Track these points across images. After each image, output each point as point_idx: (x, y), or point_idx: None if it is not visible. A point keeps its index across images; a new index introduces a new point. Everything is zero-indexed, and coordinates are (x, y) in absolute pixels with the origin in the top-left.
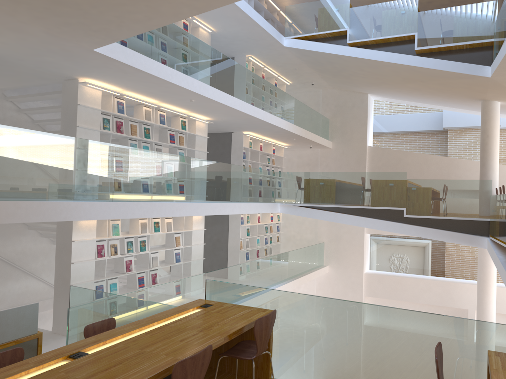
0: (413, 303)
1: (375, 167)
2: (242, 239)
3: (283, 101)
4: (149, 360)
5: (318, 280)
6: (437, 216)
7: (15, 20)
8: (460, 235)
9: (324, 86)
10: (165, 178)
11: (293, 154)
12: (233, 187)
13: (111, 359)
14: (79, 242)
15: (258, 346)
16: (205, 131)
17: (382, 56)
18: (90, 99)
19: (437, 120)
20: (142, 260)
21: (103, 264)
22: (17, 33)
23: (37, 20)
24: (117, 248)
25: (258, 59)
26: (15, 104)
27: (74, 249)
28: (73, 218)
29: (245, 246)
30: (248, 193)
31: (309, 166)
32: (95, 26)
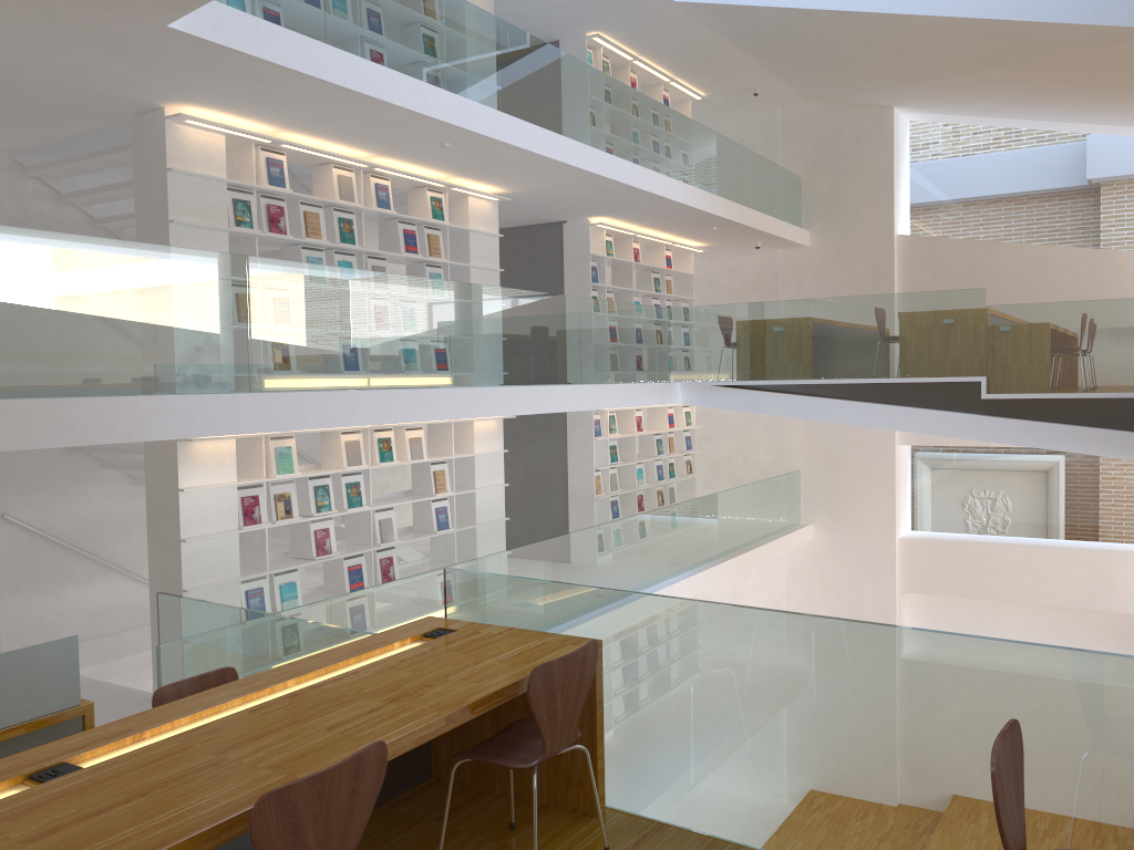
0: (1019, 604)
1: (916, 286)
2: (600, 470)
3: (680, 138)
4: (221, 786)
5: (791, 559)
6: (1065, 394)
7: None
8: (1125, 437)
9: (786, 96)
10: (383, 334)
11: (720, 266)
12: (561, 348)
13: (128, 782)
14: (197, 492)
15: (546, 734)
16: (492, 221)
17: (916, 1)
18: (197, 157)
19: (1069, 160)
20: (356, 529)
21: (260, 540)
22: None
23: None
24: (291, 502)
25: (617, 41)
26: (47, 184)
27: (187, 508)
28: (148, 435)
29: (609, 486)
30: (600, 362)
31: (758, 292)
32: None
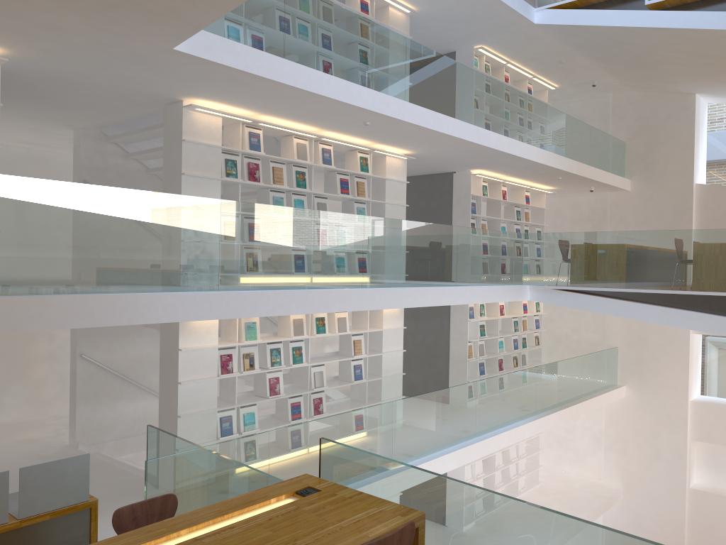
0: None
1: (709, 220)
2: (472, 341)
3: (536, 116)
4: None
5: (609, 409)
6: None
7: (34, 10)
8: None
9: (616, 86)
10: (315, 251)
11: (565, 202)
12: (442, 261)
13: None
14: (191, 351)
15: None
16: (402, 172)
17: (713, 19)
18: (202, 132)
19: None
20: (299, 377)
21: (232, 383)
22: (52, 32)
23: (64, 6)
24: (254, 359)
25: (495, 51)
26: (121, 146)
27: (183, 362)
28: (145, 320)
29: (478, 352)
30: (471, 270)
31: (591, 221)
32: (154, 6)
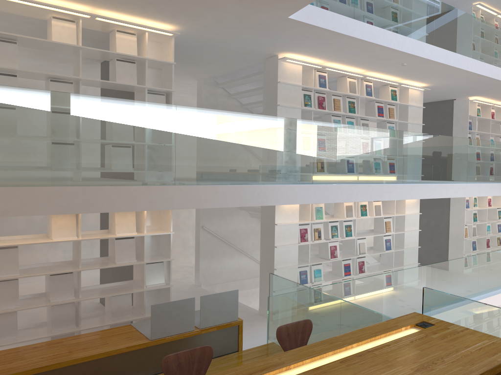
0: None
1: None
2: (467, 225)
3: None
4: None
5: None
6: None
7: None
8: None
9: None
10: (372, 157)
11: None
12: (457, 164)
13: None
14: (282, 225)
15: None
16: (420, 100)
17: None
18: (290, 76)
19: None
20: (347, 246)
21: (306, 248)
22: (213, 12)
23: None
24: (320, 232)
25: (489, 5)
26: (225, 90)
27: (277, 232)
28: (270, 202)
29: (471, 233)
30: (477, 172)
31: None
32: None
